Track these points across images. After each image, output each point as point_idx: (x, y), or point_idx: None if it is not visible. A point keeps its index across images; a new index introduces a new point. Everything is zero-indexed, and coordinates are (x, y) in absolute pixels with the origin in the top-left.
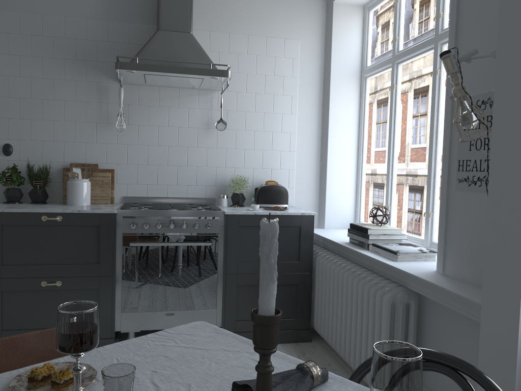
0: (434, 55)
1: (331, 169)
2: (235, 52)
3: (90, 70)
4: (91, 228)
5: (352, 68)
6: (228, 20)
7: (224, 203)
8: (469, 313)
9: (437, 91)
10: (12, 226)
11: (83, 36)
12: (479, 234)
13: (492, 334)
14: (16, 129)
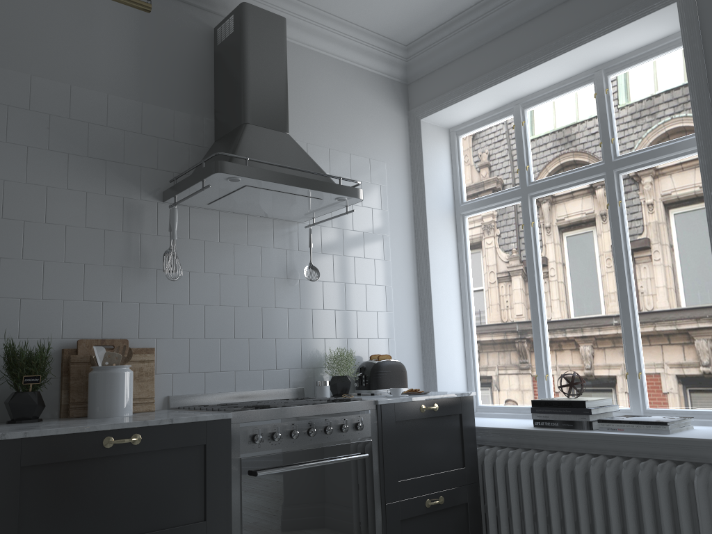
0: (609, 185)
1: (439, 335)
2: None
3: (112, 176)
4: (190, 451)
5: (446, 203)
6: (305, 125)
7: (328, 393)
8: None
9: (621, 226)
10: (43, 467)
11: (102, 121)
12: None
13: None
14: None
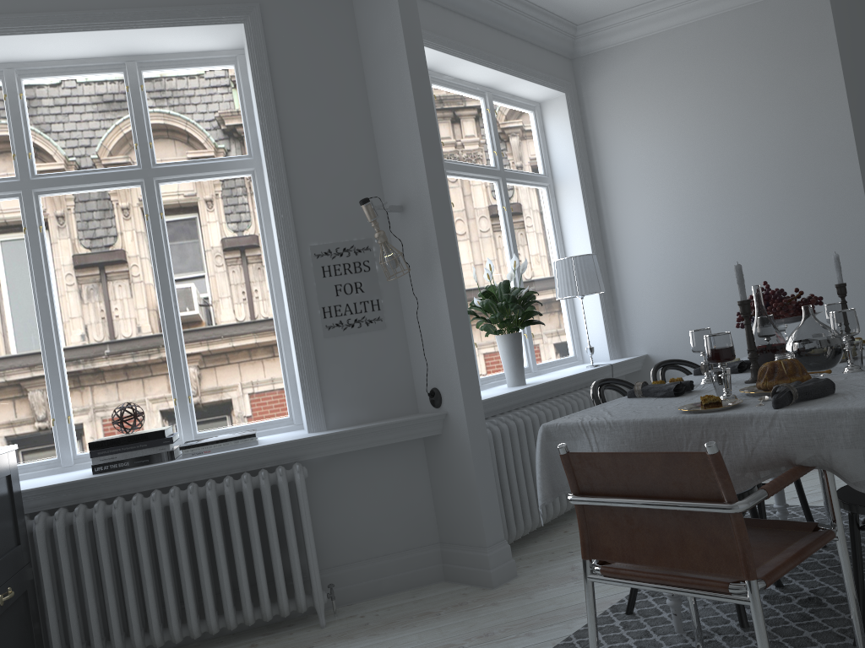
0: (149, 194)
1: None
2: None
3: None
4: None
5: None
6: None
7: None
8: (409, 435)
9: (164, 240)
10: None
11: None
12: (369, 371)
13: (473, 422)
14: None
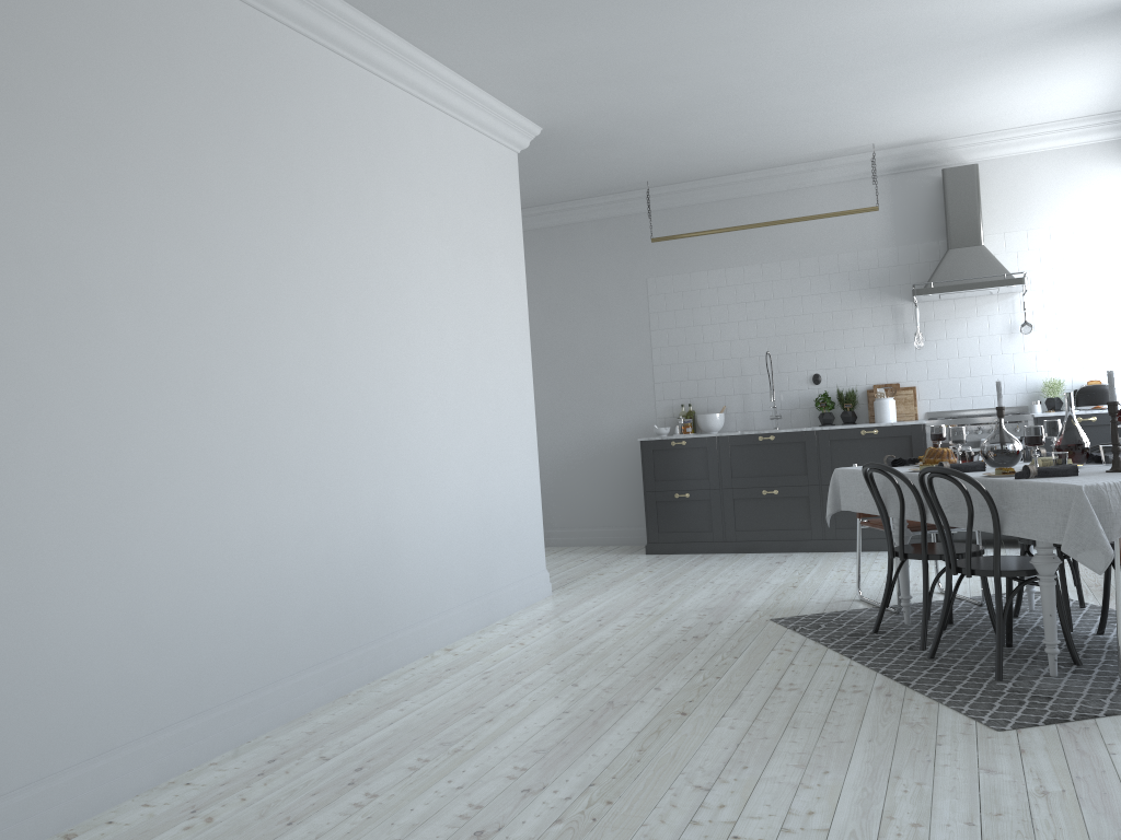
0: None
1: None
2: (1036, 248)
3: (883, 295)
4: (903, 438)
5: None
6: (1024, 216)
7: (1037, 409)
8: None
9: None
10: (837, 441)
11: (875, 265)
12: None
13: None
14: (822, 359)
